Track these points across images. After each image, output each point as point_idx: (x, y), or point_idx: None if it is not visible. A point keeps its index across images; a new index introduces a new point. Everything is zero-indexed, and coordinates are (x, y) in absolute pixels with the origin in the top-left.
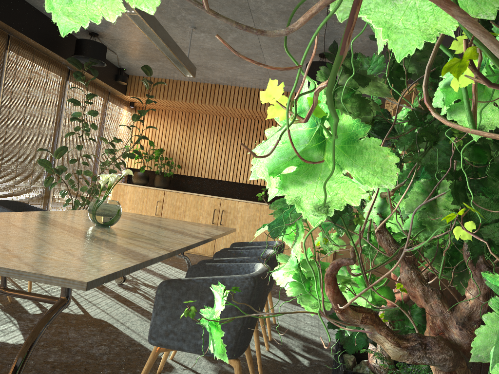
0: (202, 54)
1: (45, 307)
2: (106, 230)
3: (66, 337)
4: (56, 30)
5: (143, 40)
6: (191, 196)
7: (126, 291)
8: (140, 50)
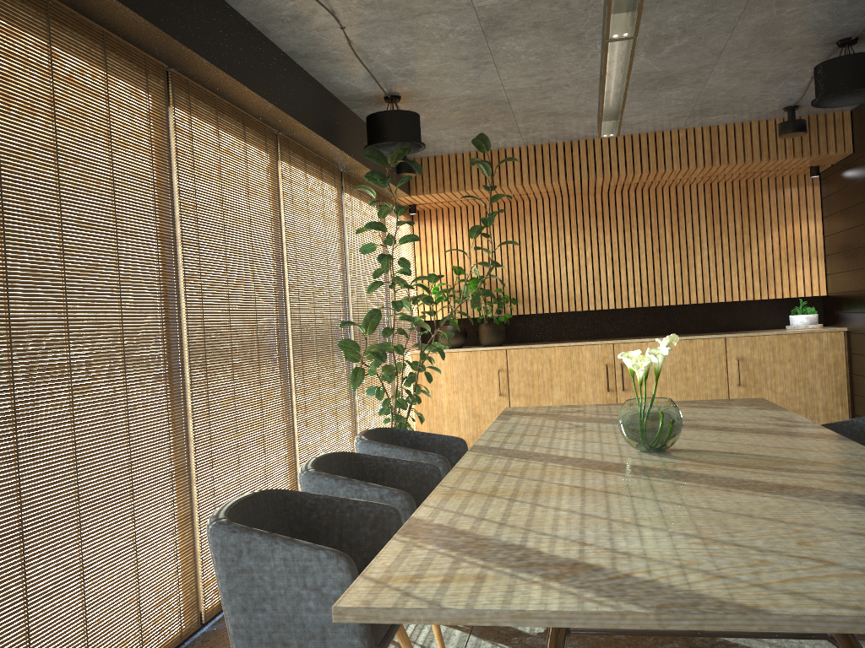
0: (587, 91)
1: None
2: (689, 458)
3: None
4: (333, 107)
5: (484, 89)
6: (557, 350)
7: None
8: (463, 109)
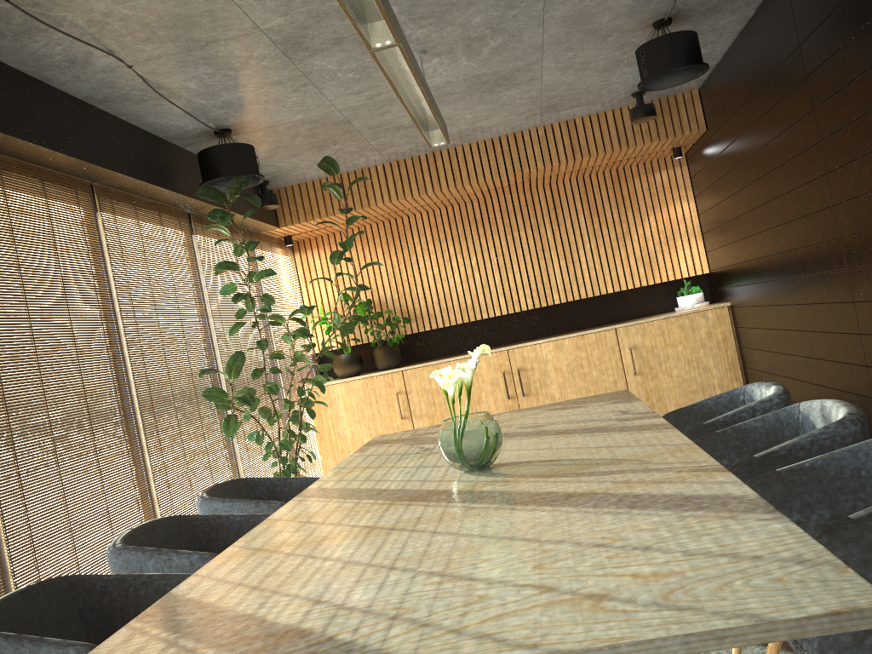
0: None
1: None
2: (505, 473)
3: None
4: (158, 149)
5: (316, 111)
6: (453, 364)
7: None
8: (304, 134)
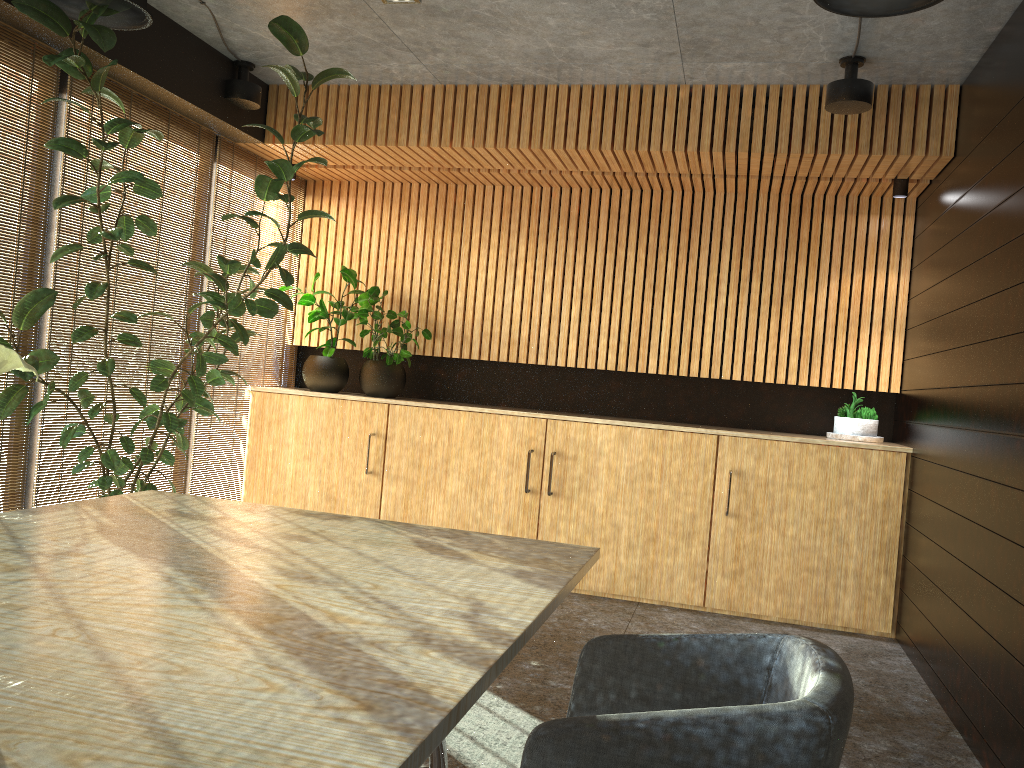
0: None
1: None
2: None
3: None
4: None
5: None
6: (463, 416)
7: None
8: None
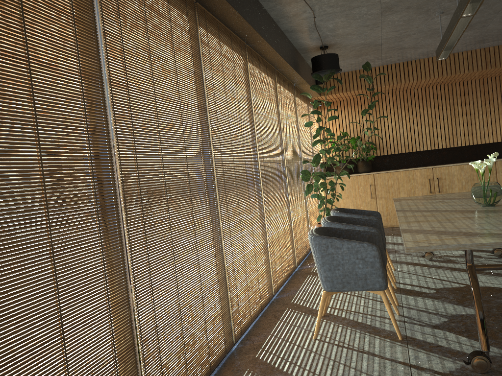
0: (423, 35)
1: (427, 287)
2: None
3: (498, 302)
4: (296, 54)
5: (371, 39)
6: (401, 172)
7: (450, 264)
8: (356, 50)
